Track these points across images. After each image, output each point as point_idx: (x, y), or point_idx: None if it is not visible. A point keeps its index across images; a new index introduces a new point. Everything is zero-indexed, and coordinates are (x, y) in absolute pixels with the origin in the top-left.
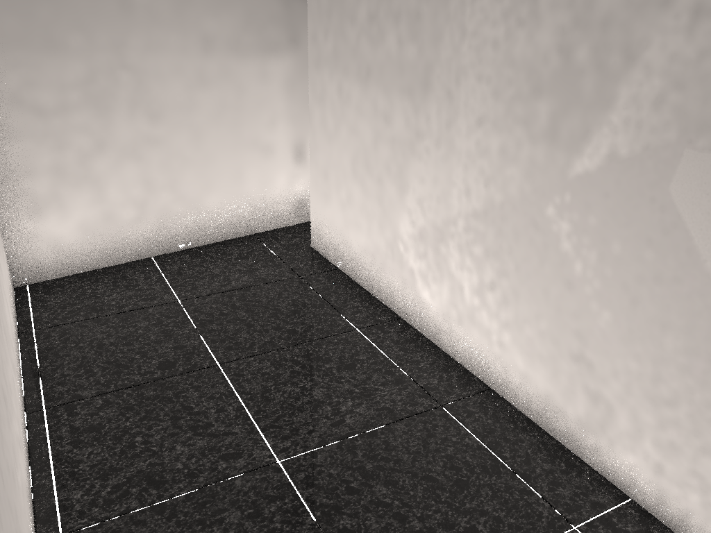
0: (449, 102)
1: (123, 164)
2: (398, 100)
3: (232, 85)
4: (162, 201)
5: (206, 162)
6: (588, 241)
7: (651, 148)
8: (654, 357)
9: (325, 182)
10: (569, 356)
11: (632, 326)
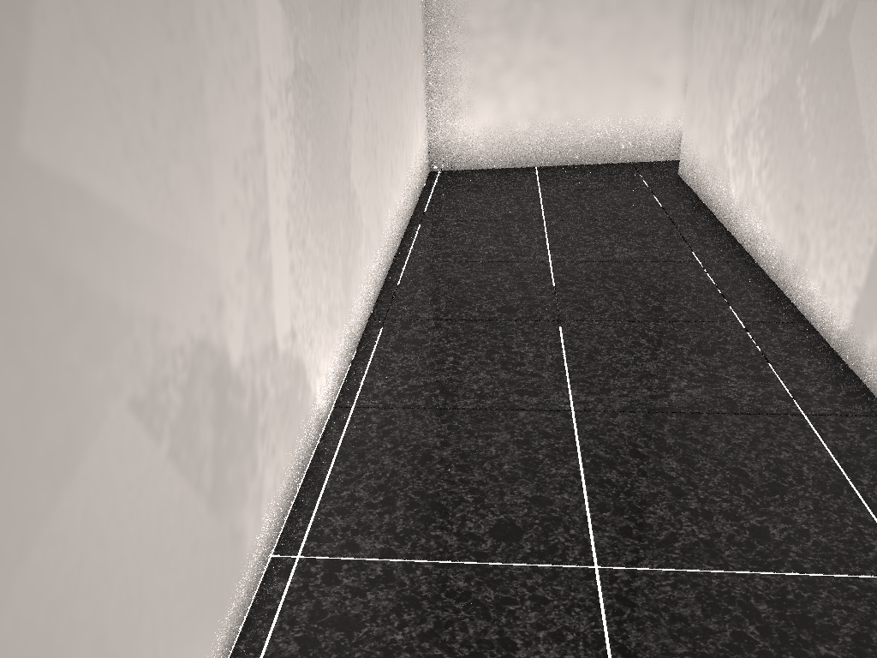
0: (762, 1)
1: (524, 82)
2: (738, 9)
3: (630, 16)
4: (552, 118)
5: (595, 87)
6: (812, 99)
7: (845, 6)
8: (830, 187)
9: (692, 105)
10: (794, 208)
11: (823, 165)
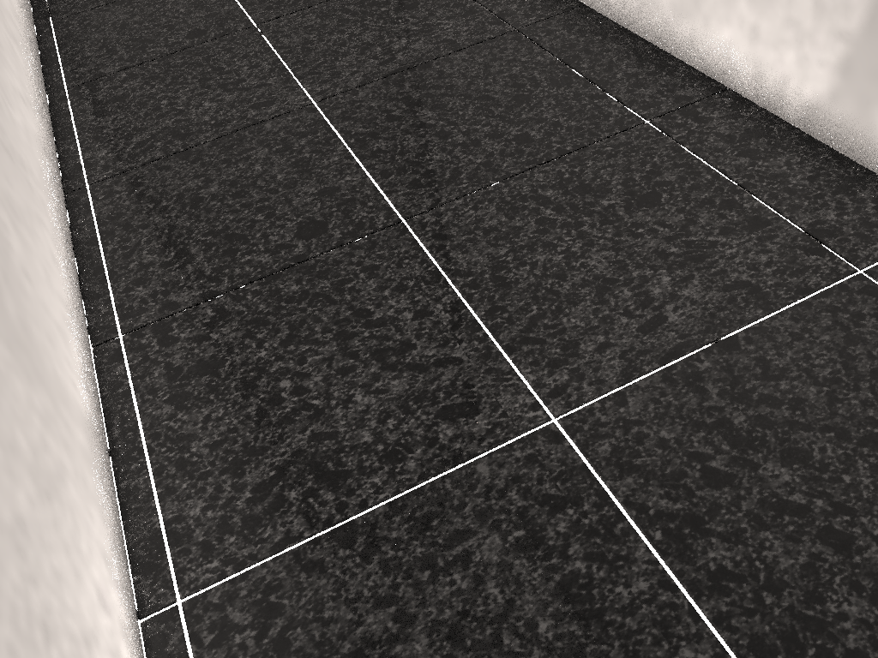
0: None
1: None
2: None
3: None
4: None
5: None
6: None
7: None
8: None
9: None
10: None
11: None
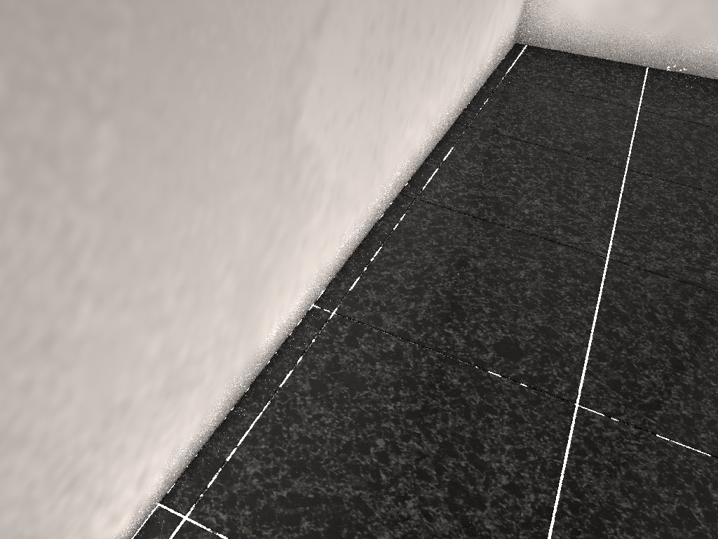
0: None
1: None
2: None
3: None
4: (691, 10)
5: None
6: None
7: None
8: None
9: None
10: None
11: None
